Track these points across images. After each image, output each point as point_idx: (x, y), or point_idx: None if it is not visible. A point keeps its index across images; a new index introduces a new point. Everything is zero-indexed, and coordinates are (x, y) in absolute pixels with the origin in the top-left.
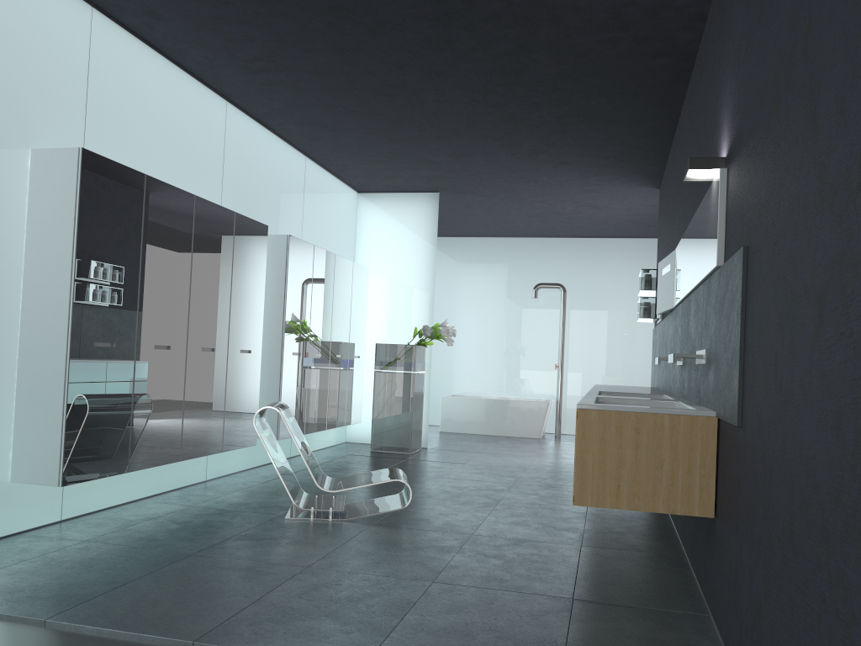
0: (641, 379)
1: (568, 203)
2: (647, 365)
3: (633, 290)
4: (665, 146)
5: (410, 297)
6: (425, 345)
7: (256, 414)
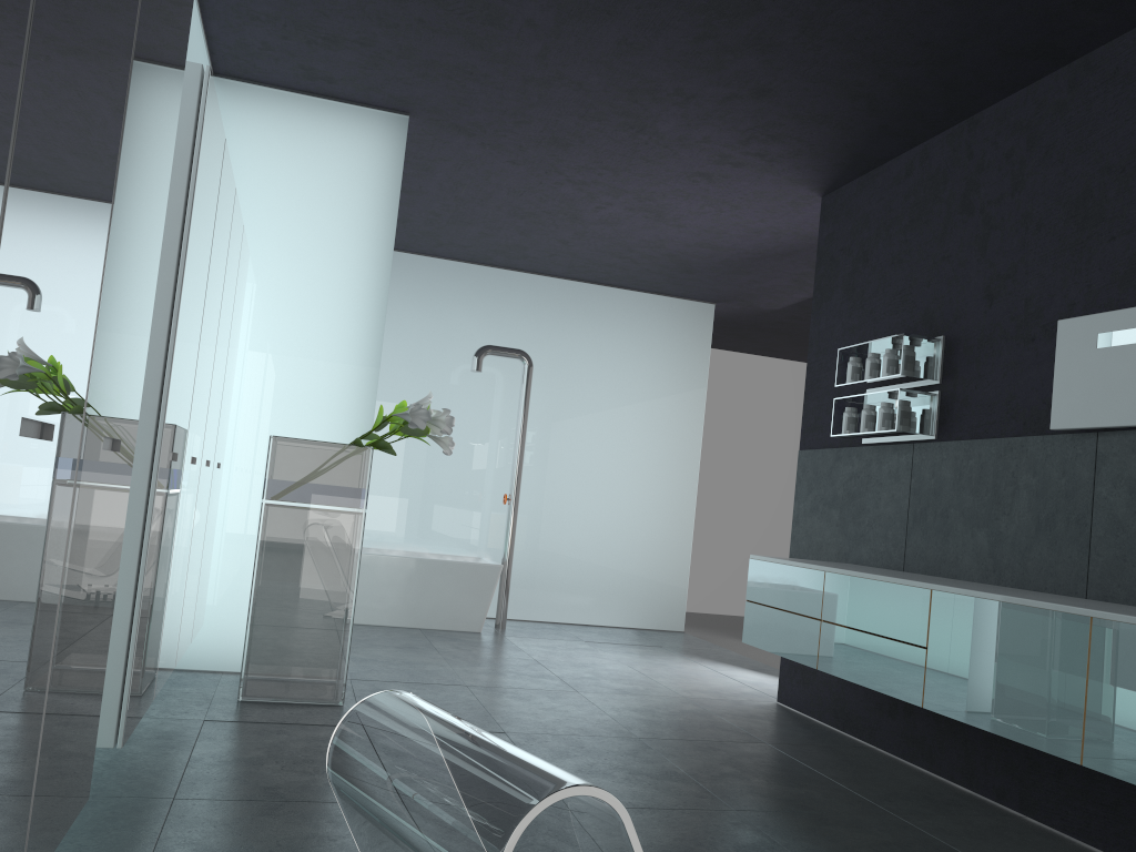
0: (626, 527)
1: (627, 197)
2: (635, 503)
3: (623, 377)
4: (1000, 93)
5: (327, 336)
6: (392, 449)
7: (516, 840)
